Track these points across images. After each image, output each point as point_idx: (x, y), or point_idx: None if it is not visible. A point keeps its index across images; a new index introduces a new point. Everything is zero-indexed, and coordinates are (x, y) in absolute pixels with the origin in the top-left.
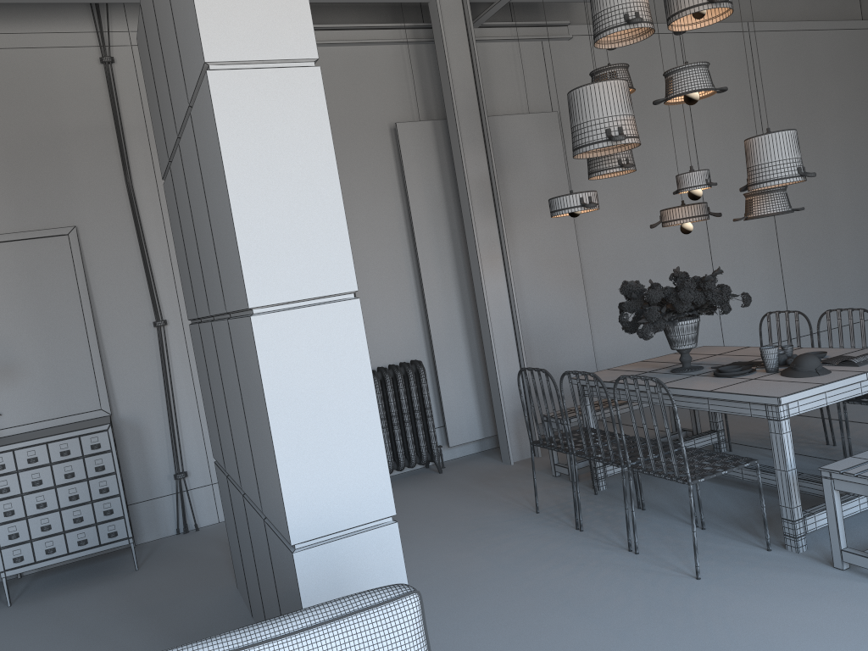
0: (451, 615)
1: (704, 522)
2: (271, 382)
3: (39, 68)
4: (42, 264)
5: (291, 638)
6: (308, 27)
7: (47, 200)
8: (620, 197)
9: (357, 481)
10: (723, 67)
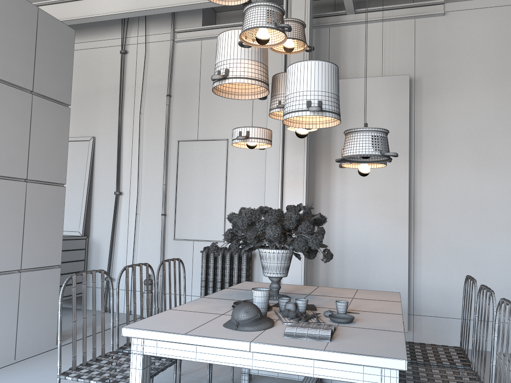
0: None
1: None
2: None
3: (97, 57)
4: (76, 154)
5: None
6: None
7: (86, 123)
8: (476, 151)
9: None
10: None
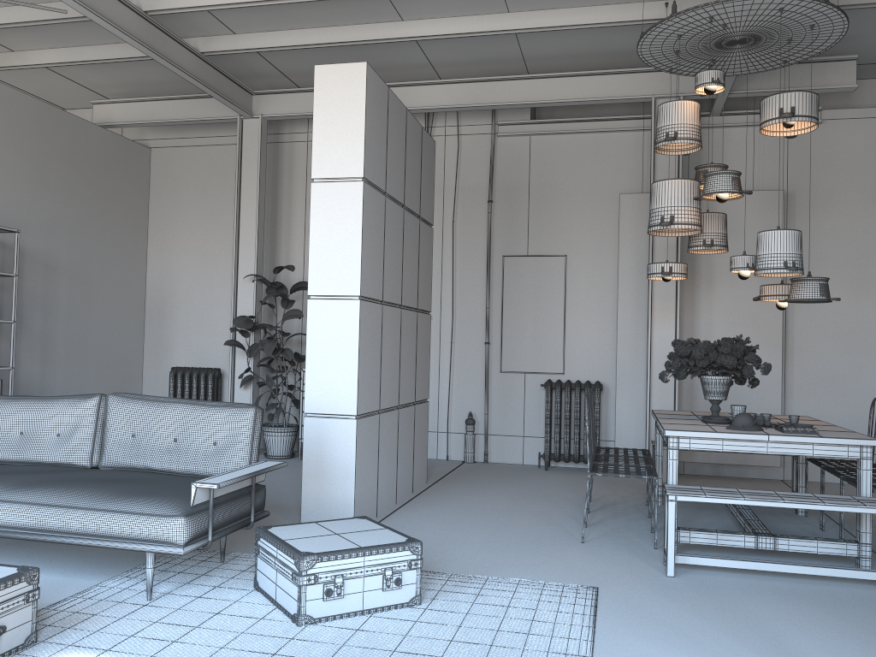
0: (441, 514)
1: (663, 531)
2: (310, 332)
3: None
4: None
5: (208, 406)
6: (361, 161)
7: None
8: (853, 274)
9: (340, 391)
10: None
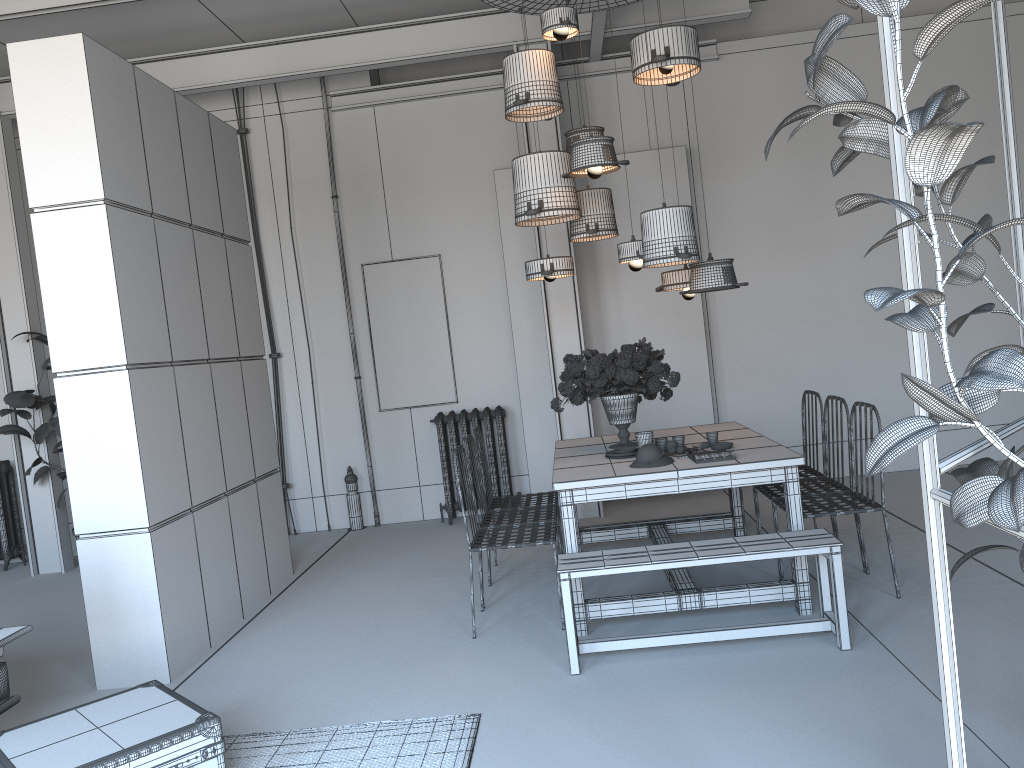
0: (301, 625)
1: None
2: (65, 423)
3: None
4: None
5: None
6: (98, 176)
7: None
8: (775, 238)
9: (121, 498)
10: (952, 68)
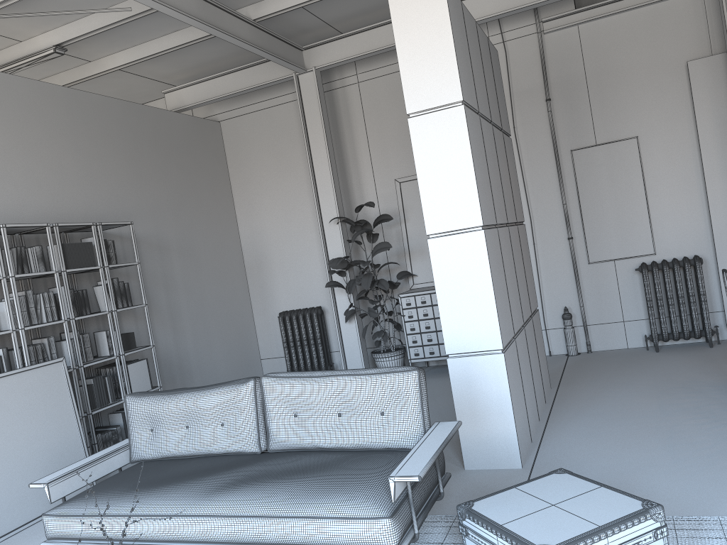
0: (595, 428)
1: None
2: (436, 272)
3: None
4: None
5: (367, 376)
6: (457, 84)
7: None
8: None
9: (480, 327)
10: None
